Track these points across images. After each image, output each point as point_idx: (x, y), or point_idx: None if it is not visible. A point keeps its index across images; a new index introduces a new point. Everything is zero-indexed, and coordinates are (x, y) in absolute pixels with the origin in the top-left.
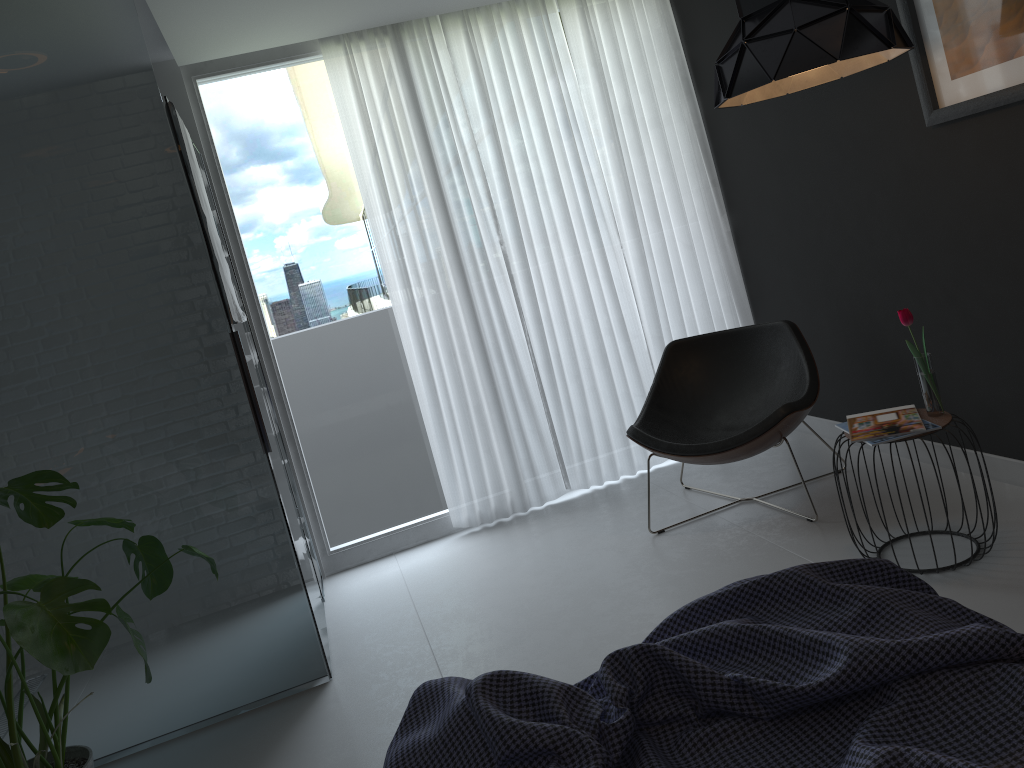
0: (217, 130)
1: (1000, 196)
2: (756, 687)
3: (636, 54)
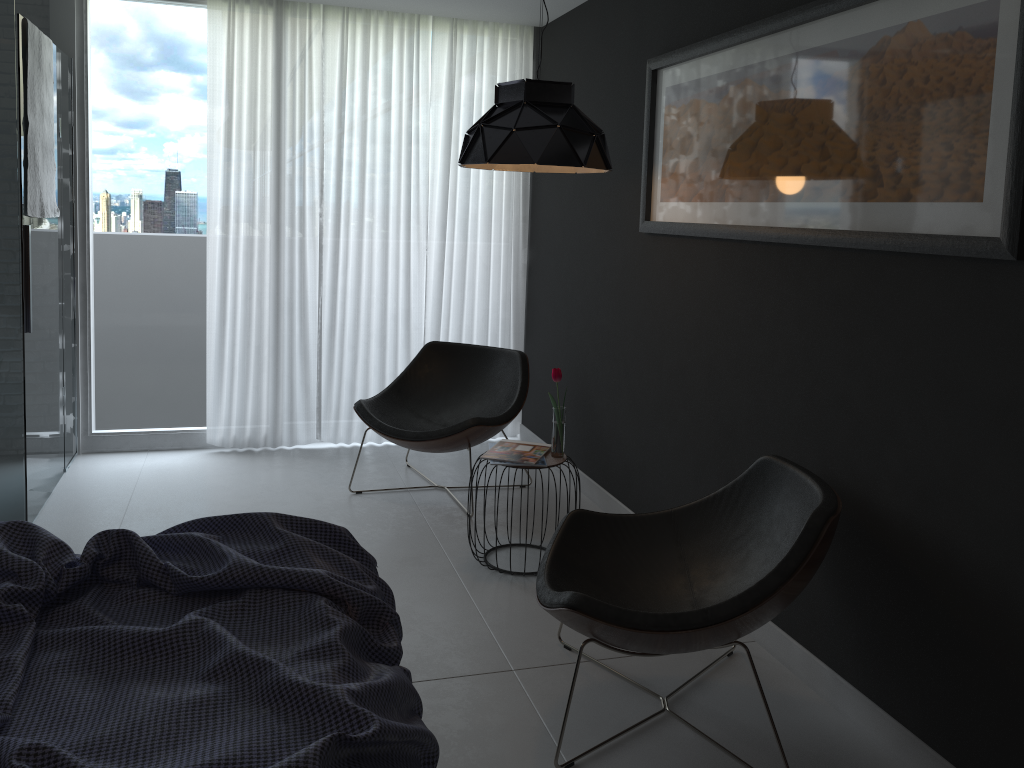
0: (95, 42)
1: (665, 303)
2: (171, 571)
3: (489, 90)
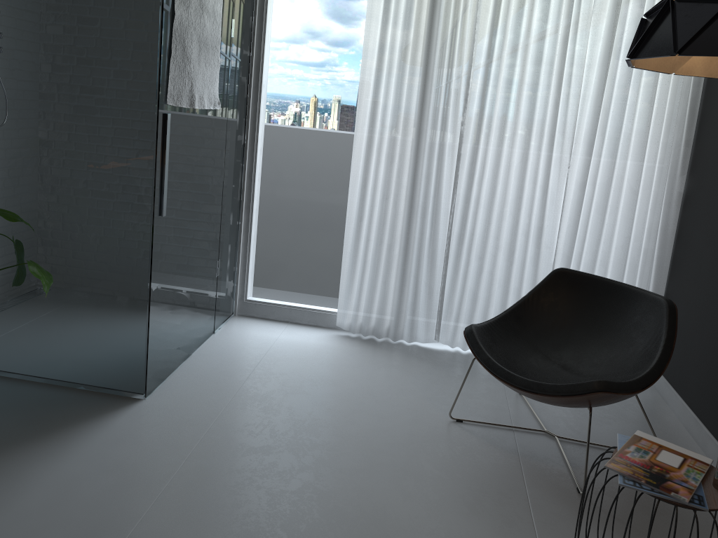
0: None
1: None
2: None
3: None
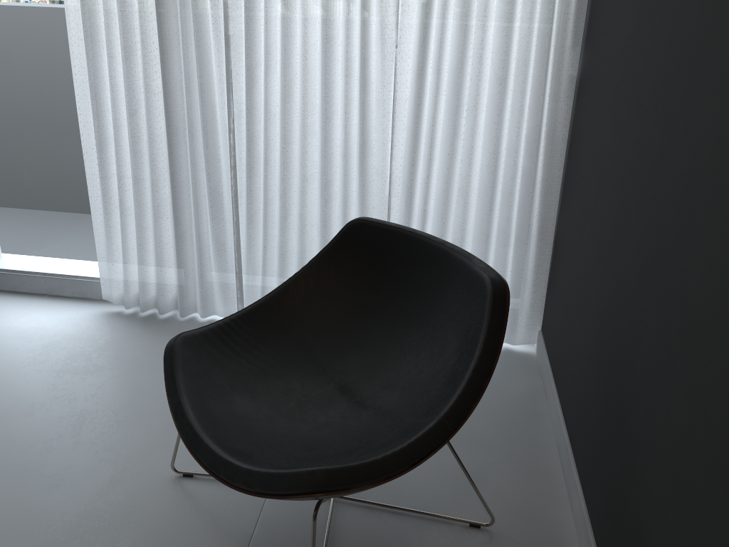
0: None
1: None
2: None
3: None
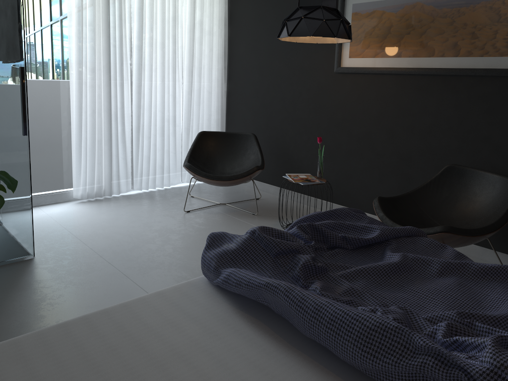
0: None
1: (353, 105)
2: (351, 238)
3: None
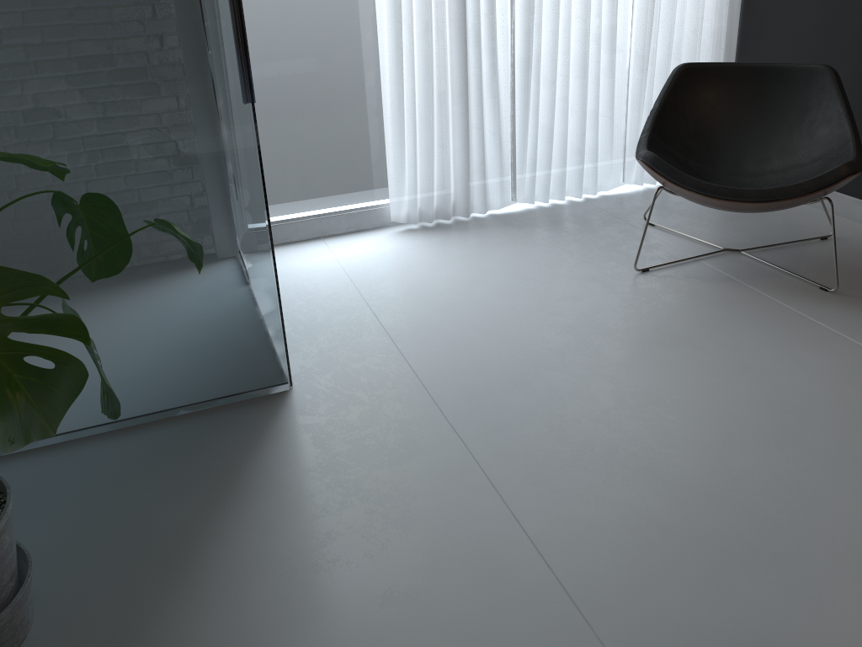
0: None
1: None
2: None
3: None
